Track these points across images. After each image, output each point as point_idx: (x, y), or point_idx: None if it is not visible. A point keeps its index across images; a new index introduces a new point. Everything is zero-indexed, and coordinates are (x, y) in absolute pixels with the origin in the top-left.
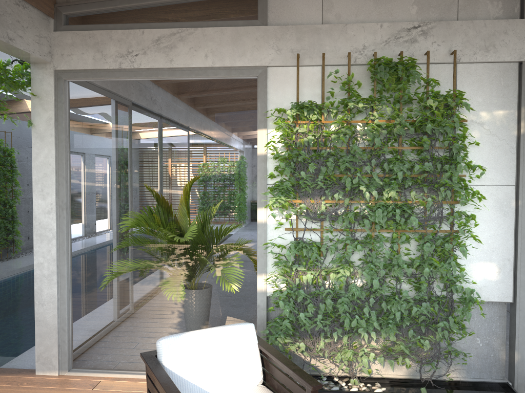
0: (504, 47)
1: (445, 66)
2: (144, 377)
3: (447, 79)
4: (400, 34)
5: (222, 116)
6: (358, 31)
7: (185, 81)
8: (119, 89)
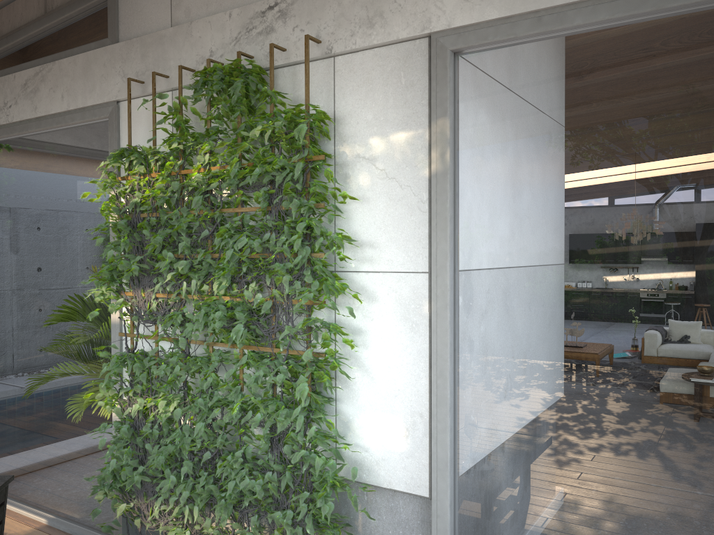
0: (397, 13)
1: (318, 64)
2: (23, 513)
3: (321, 86)
4: (253, 22)
5: (84, 175)
6: (204, 30)
7: (53, 133)
8: (5, 151)
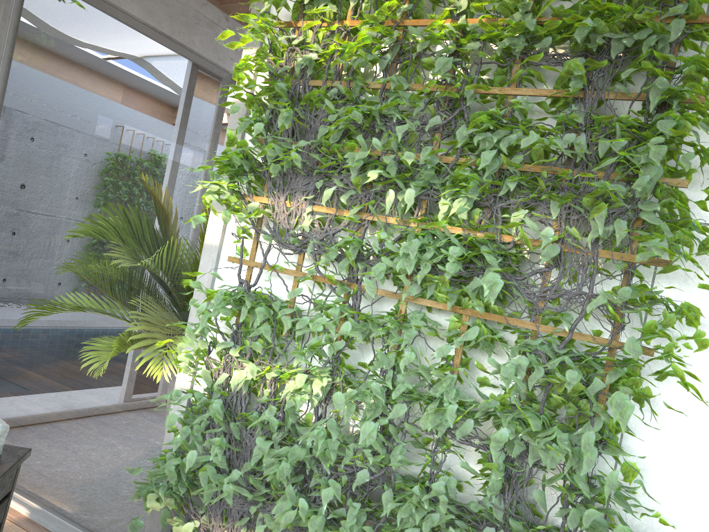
0: None
1: None
2: None
3: None
4: None
5: (199, 25)
6: None
7: None
8: None
